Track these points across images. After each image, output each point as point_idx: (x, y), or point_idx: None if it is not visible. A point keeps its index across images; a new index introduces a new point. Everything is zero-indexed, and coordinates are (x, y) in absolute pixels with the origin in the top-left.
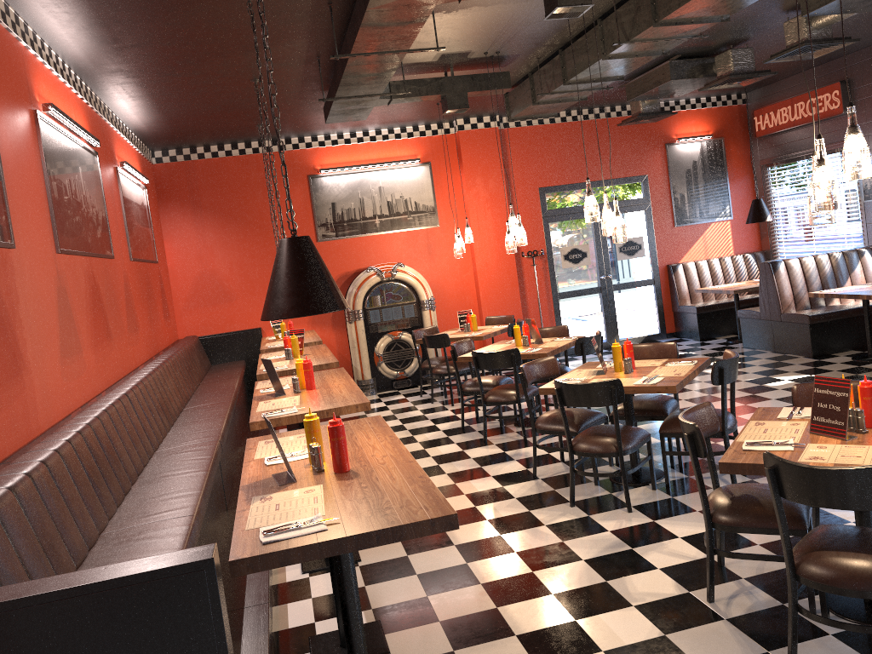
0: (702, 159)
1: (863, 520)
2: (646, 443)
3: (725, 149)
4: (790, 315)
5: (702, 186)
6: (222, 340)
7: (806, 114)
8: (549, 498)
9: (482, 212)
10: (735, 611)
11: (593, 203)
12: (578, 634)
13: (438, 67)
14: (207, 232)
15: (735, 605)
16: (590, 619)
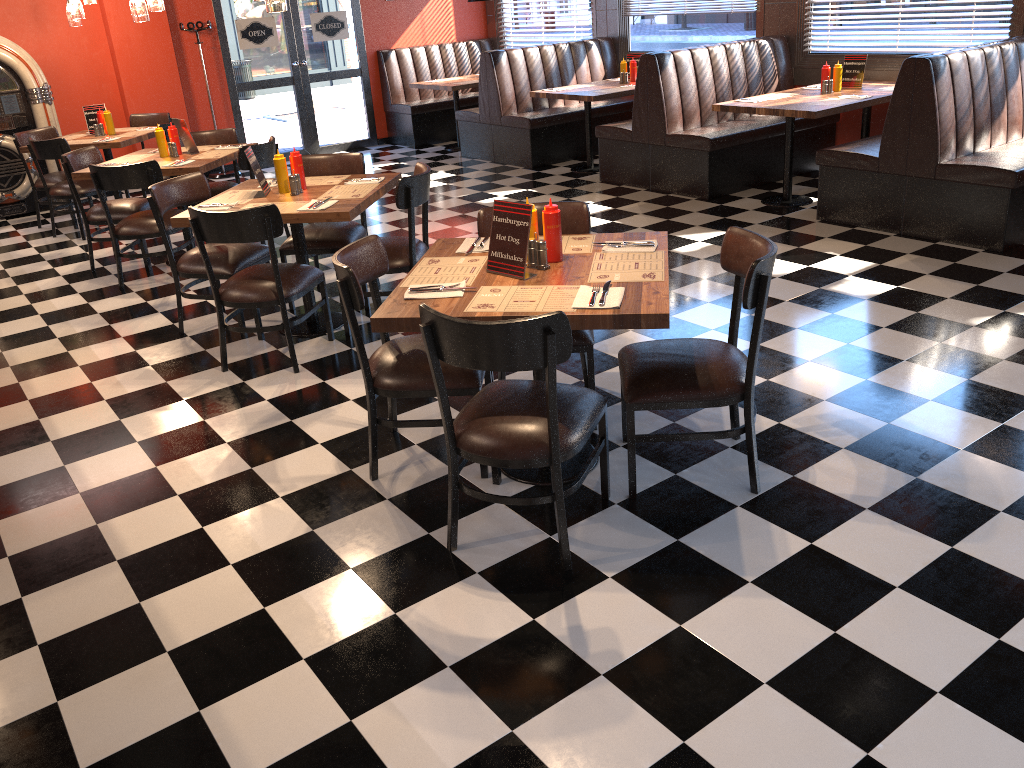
0: None
1: (541, 370)
2: (320, 284)
3: None
4: (511, 118)
5: None
6: None
7: None
8: (197, 362)
9: None
10: (400, 488)
11: None
12: (203, 546)
13: None
14: None
15: (401, 480)
16: (222, 523)
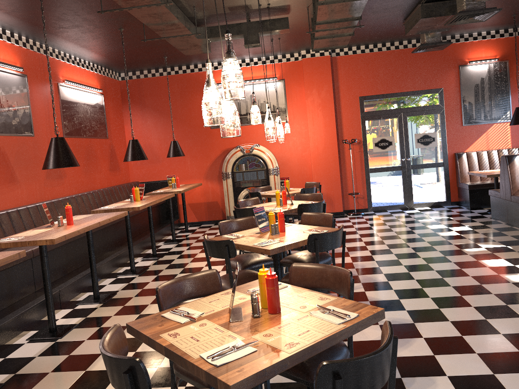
0: (489, 76)
1: None
2: None
3: (509, 69)
4: (516, 197)
5: (488, 97)
6: (153, 185)
7: None
8: None
9: (315, 112)
10: None
11: (254, 110)
12: None
13: (238, 16)
14: (148, 121)
15: None
16: None
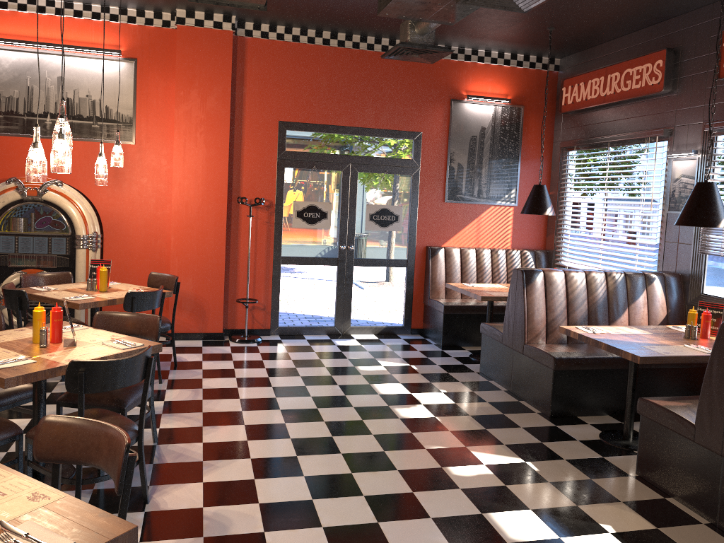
0: (494, 127)
1: None
2: None
3: (523, 120)
4: (534, 350)
5: (488, 160)
6: None
7: (620, 89)
8: None
9: (192, 136)
10: None
11: None
12: None
13: None
14: None
15: None
16: None
